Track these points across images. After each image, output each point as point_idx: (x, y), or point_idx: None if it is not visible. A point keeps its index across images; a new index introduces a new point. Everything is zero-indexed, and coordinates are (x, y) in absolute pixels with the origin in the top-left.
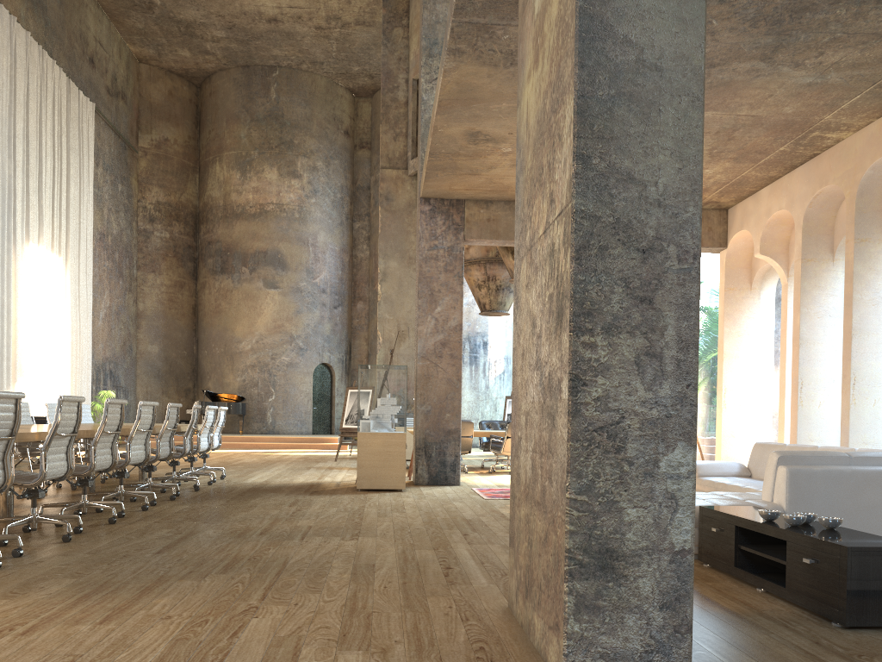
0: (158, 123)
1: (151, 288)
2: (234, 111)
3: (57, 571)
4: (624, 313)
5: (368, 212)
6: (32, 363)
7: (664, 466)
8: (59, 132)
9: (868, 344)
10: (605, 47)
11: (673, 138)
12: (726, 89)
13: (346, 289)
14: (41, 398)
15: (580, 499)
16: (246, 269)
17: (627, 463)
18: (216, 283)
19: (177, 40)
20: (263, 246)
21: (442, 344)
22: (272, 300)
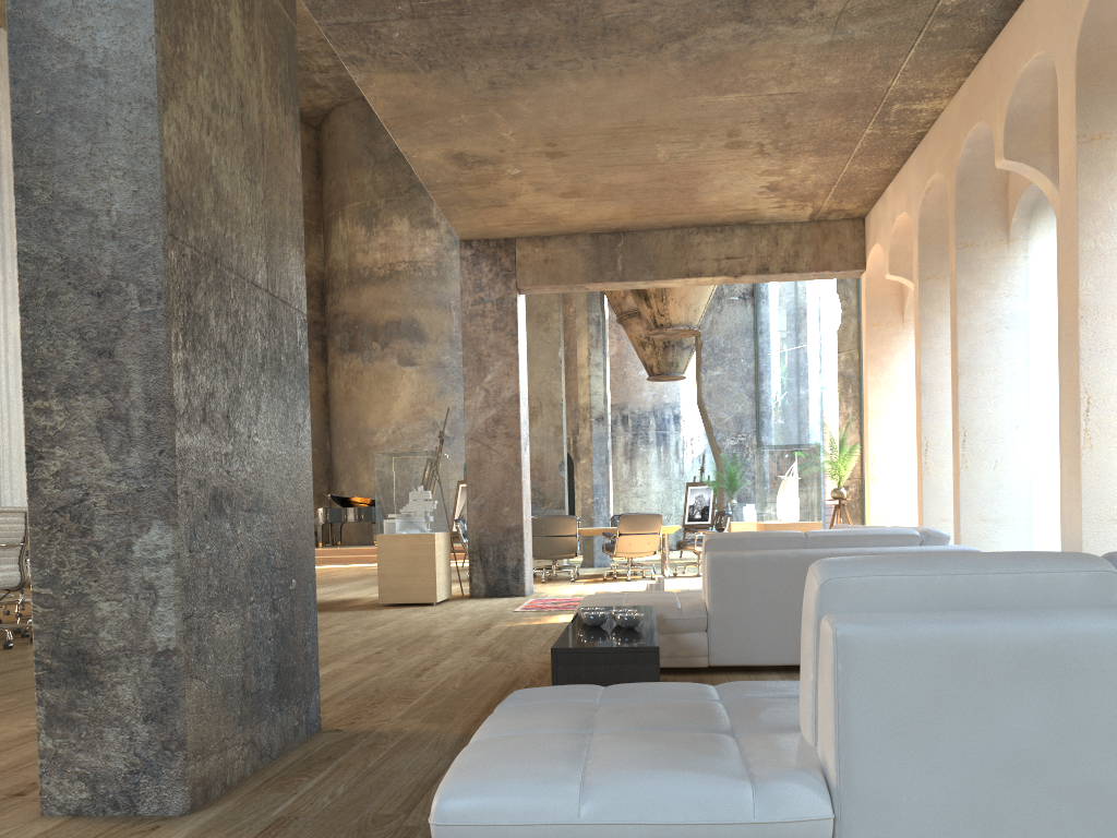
0: None
1: None
2: (355, 154)
3: None
4: (81, 370)
5: None
6: None
7: (139, 551)
8: None
9: (983, 385)
10: (40, 57)
11: (125, 155)
12: (725, 63)
13: None
14: None
15: (45, 593)
16: (377, 344)
17: (96, 548)
18: (345, 364)
19: None
20: (396, 314)
21: (495, 421)
22: (409, 380)
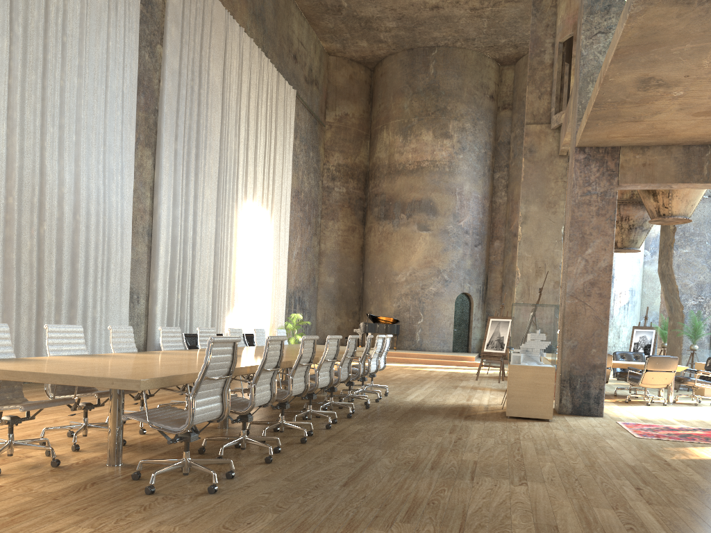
0: (340, 102)
1: (330, 232)
2: (399, 87)
3: (261, 501)
4: None
5: (507, 164)
6: (245, 292)
7: None
8: (270, 114)
9: None
10: None
11: None
12: None
13: (485, 230)
14: (250, 319)
15: None
16: (404, 215)
17: None
18: (380, 227)
19: (358, 34)
20: (419, 196)
21: (591, 284)
22: (424, 240)
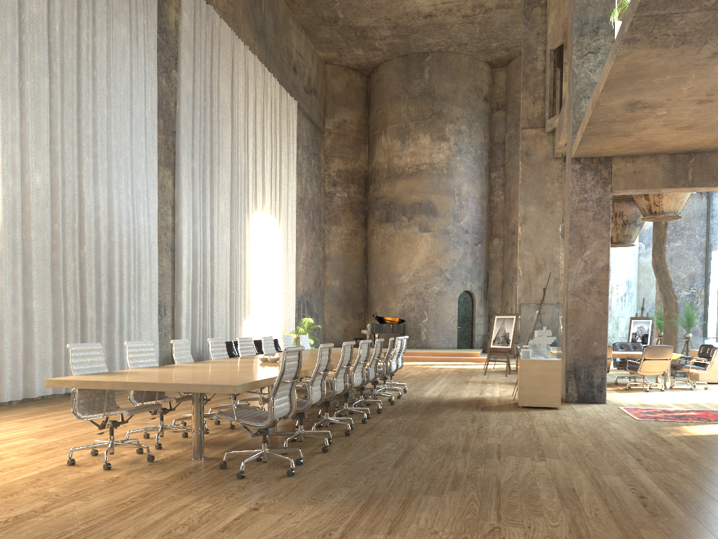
0: (338, 109)
1: (334, 236)
2: (396, 93)
3: (332, 480)
4: None
5: (503, 163)
6: (258, 299)
7: None
8: (274, 126)
9: None
10: None
11: None
12: None
13: (484, 228)
14: (264, 325)
15: None
16: (405, 218)
17: None
18: (382, 230)
19: (354, 43)
20: (419, 198)
21: (590, 282)
22: (425, 241)
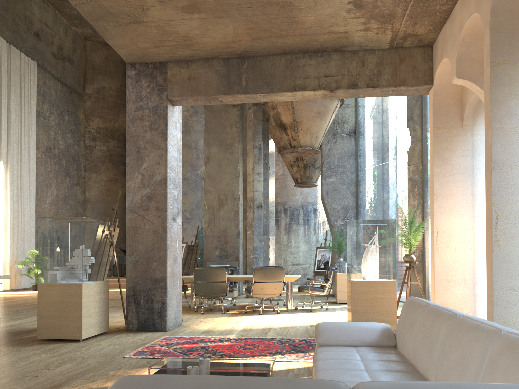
0: (98, 77)
1: (94, 183)
2: None
3: None
4: None
5: None
6: None
7: None
8: None
9: None
10: None
11: None
12: None
13: None
14: None
15: None
16: None
17: None
18: None
19: None
20: None
21: (148, 197)
22: None
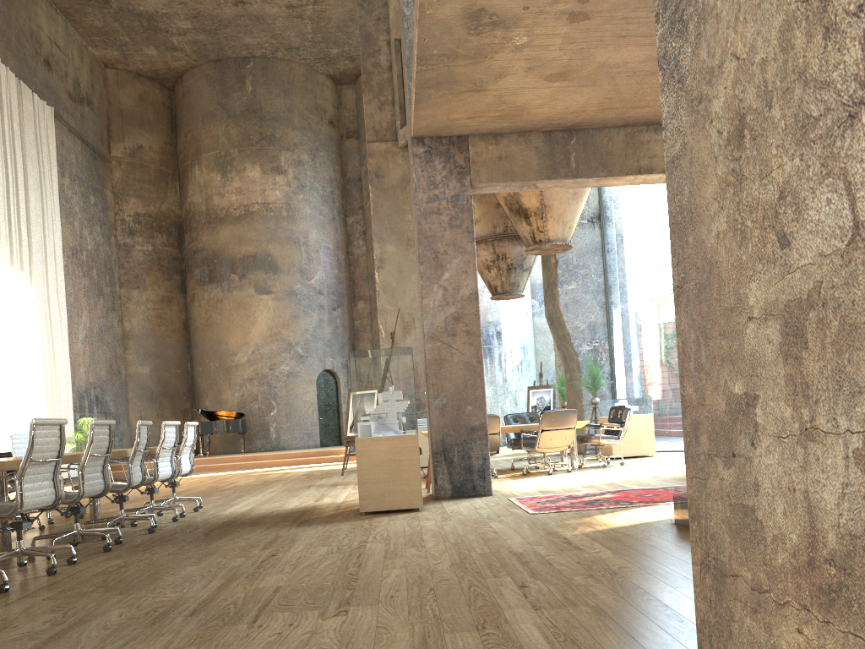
0: (130, 130)
1: (136, 305)
2: (209, 109)
3: None
4: None
5: (361, 205)
6: None
7: None
8: (10, 137)
9: None
10: None
11: None
12: None
13: (345, 288)
14: (10, 432)
15: None
16: (235, 276)
17: None
18: (205, 294)
19: (141, 37)
20: (252, 249)
21: (454, 319)
22: (266, 306)
